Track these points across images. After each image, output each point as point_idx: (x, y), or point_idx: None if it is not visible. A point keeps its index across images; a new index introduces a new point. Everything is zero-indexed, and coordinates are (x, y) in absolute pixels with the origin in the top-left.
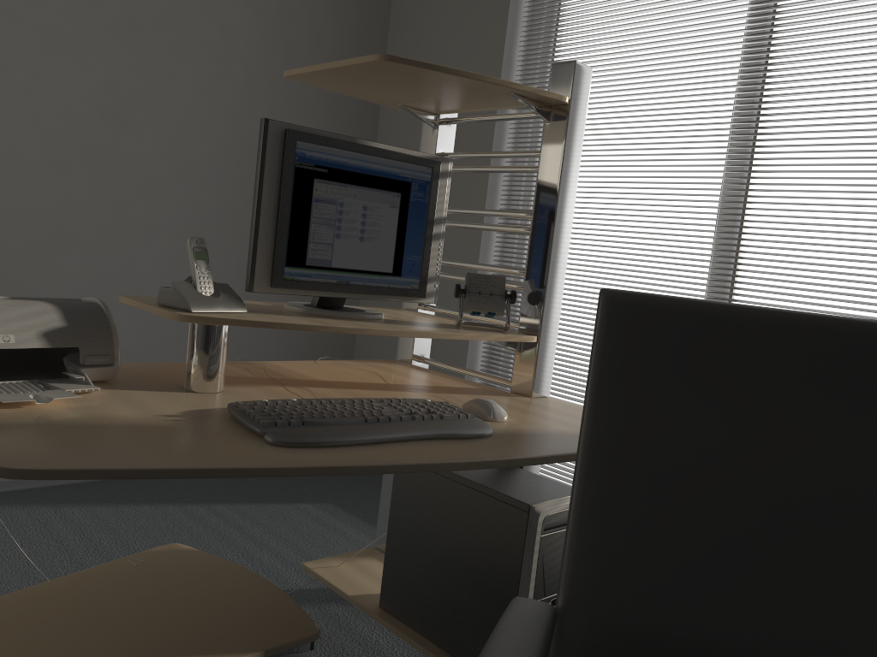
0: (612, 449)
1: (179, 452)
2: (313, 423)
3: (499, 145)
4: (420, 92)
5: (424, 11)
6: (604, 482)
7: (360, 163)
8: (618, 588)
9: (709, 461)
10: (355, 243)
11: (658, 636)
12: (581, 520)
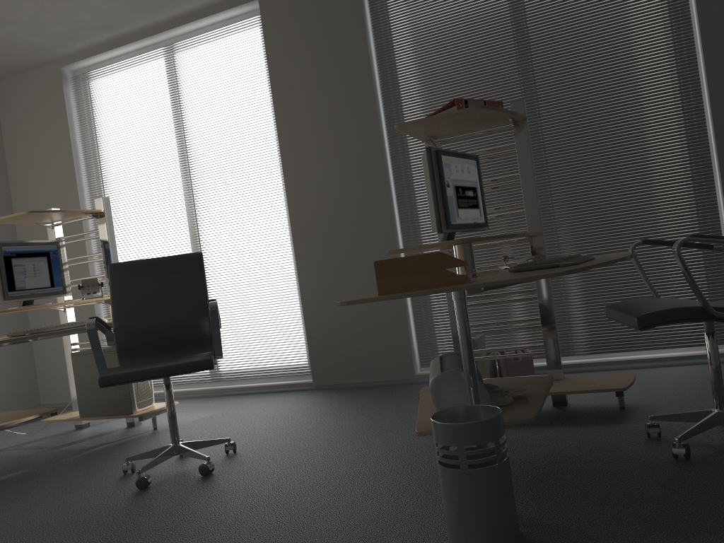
0: (117, 295)
1: (3, 339)
2: (39, 329)
3: (87, 225)
4: (44, 218)
5: (28, 166)
6: (117, 302)
7: (27, 249)
8: (124, 321)
9: (138, 291)
10: (33, 278)
11: (134, 327)
12: (114, 310)
